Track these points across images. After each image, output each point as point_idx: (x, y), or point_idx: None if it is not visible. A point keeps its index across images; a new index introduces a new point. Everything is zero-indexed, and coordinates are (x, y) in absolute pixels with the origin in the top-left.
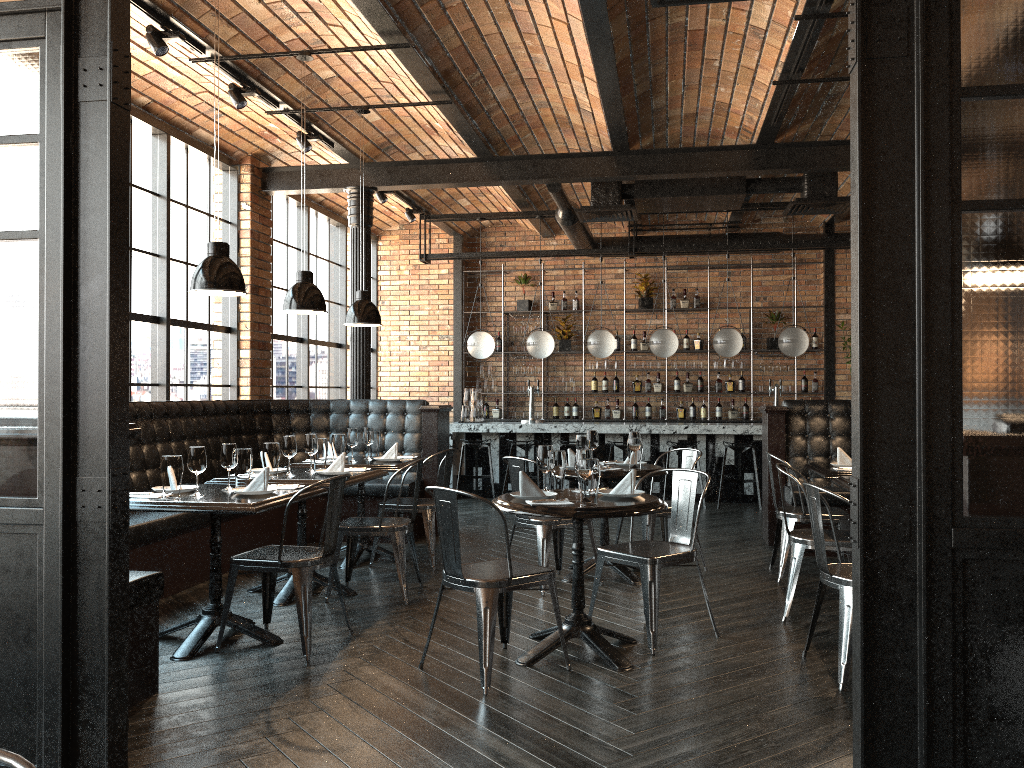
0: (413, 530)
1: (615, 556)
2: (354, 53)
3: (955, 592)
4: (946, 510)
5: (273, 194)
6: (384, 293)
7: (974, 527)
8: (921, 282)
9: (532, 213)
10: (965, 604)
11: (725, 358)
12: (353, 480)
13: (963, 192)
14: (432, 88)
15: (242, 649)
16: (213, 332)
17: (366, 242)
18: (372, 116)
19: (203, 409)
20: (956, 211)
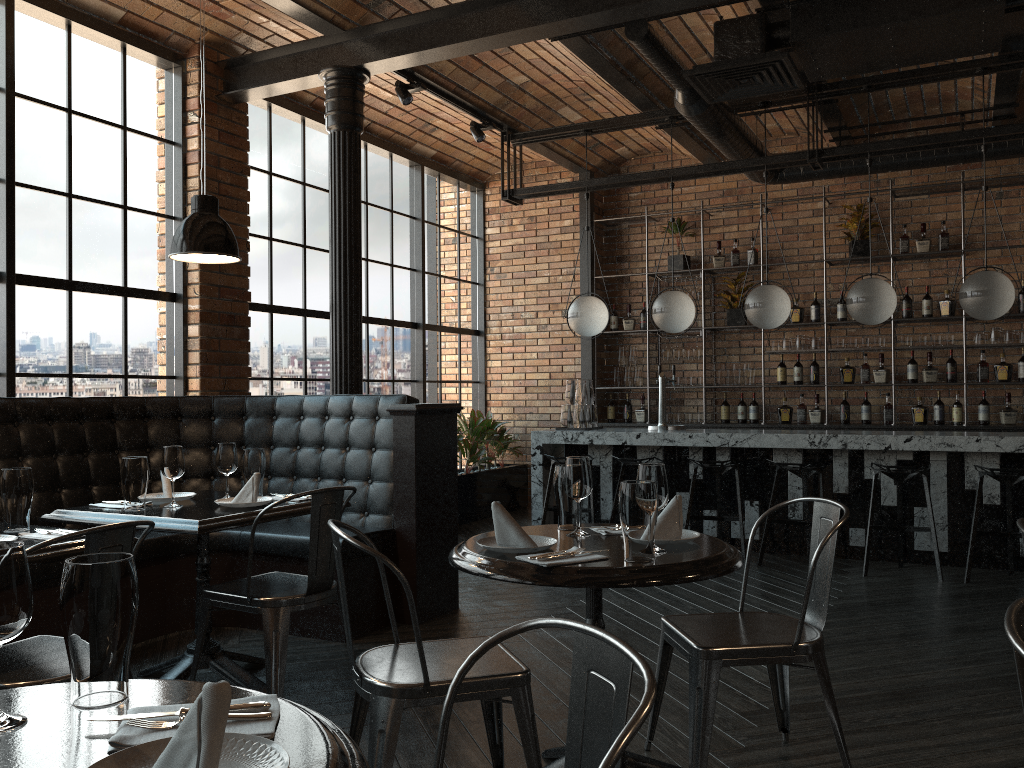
0: (361, 617)
1: None
2: None
3: None
4: None
5: (241, 100)
6: (493, 257)
7: None
8: None
9: (658, 114)
10: None
11: (993, 328)
12: None
13: None
14: None
15: None
16: (136, 299)
17: (349, 153)
18: None
19: (16, 411)
20: None
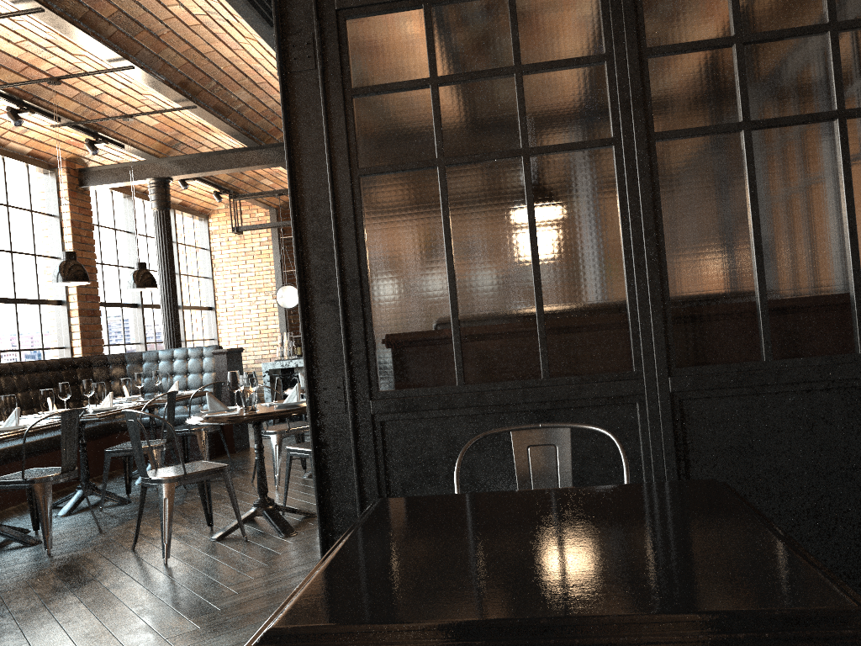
0: (211, 450)
1: (296, 451)
2: (108, 74)
3: (377, 445)
4: (365, 388)
5: (90, 189)
6: (217, 261)
7: (386, 398)
8: (333, 228)
9: None
10: (386, 453)
11: None
12: (114, 412)
13: (361, 162)
14: (176, 97)
15: (5, 551)
16: (44, 305)
17: (166, 222)
18: (151, 121)
19: (23, 368)
20: (355, 176)
